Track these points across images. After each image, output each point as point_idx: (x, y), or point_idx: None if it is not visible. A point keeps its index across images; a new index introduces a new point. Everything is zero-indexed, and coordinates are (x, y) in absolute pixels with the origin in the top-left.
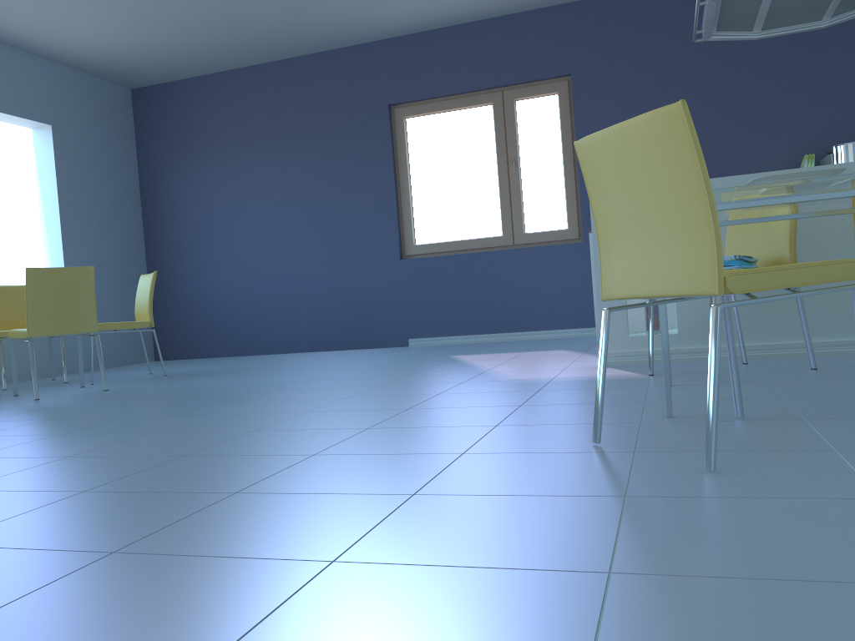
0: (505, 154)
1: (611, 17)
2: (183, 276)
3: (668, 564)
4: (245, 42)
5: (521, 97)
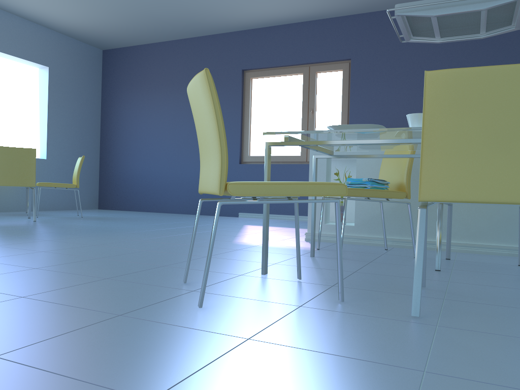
0: (307, 105)
1: (379, 25)
2: (118, 161)
3: (35, 357)
4: (160, 26)
5: (320, 71)
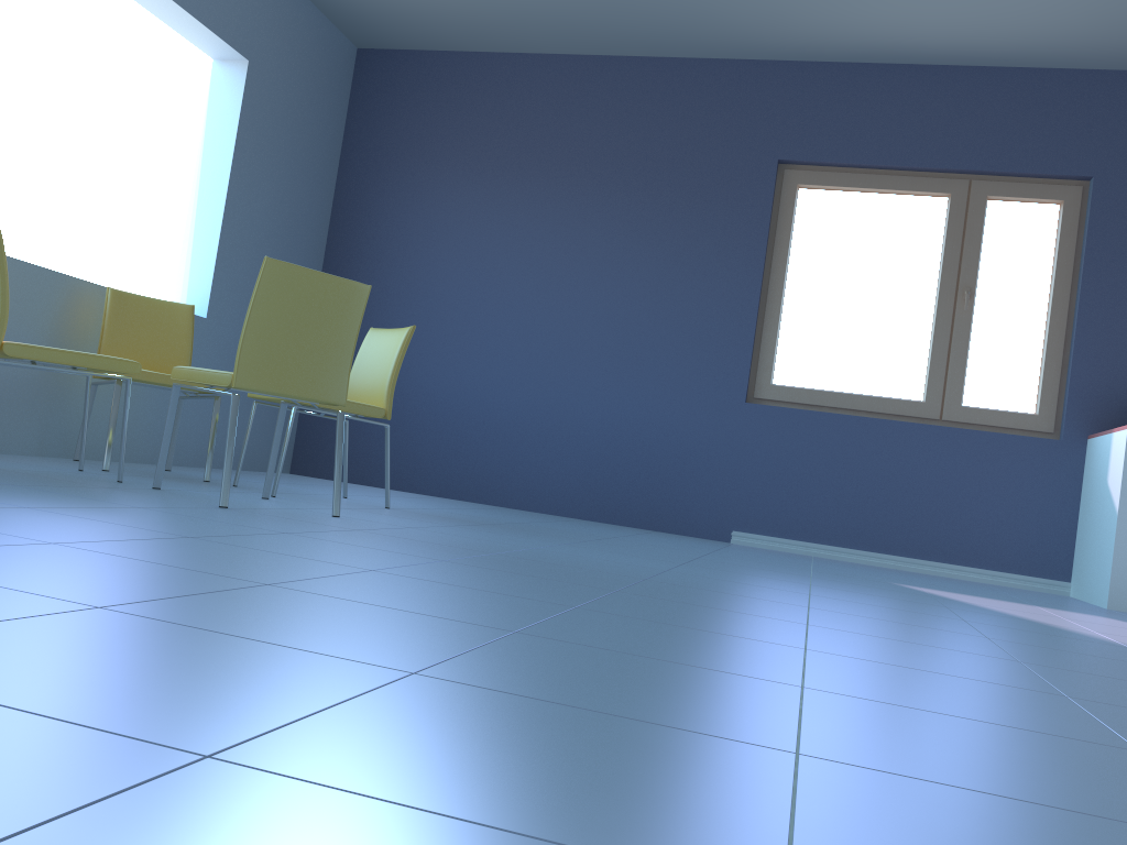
0: (955, 277)
1: None
2: None
3: None
4: (588, 9)
5: (1000, 195)
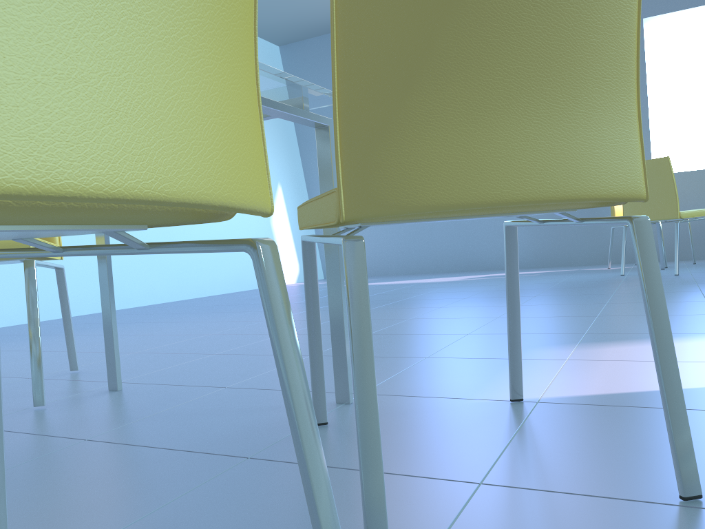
0: None
1: None
2: None
3: None
4: None
5: None
